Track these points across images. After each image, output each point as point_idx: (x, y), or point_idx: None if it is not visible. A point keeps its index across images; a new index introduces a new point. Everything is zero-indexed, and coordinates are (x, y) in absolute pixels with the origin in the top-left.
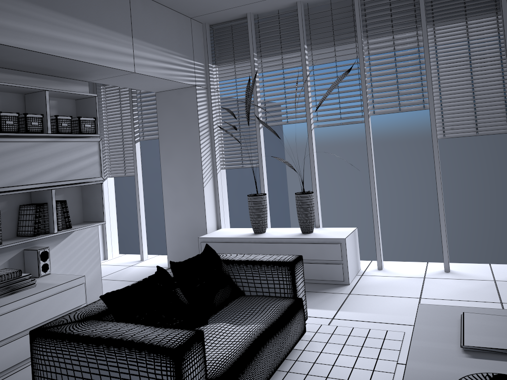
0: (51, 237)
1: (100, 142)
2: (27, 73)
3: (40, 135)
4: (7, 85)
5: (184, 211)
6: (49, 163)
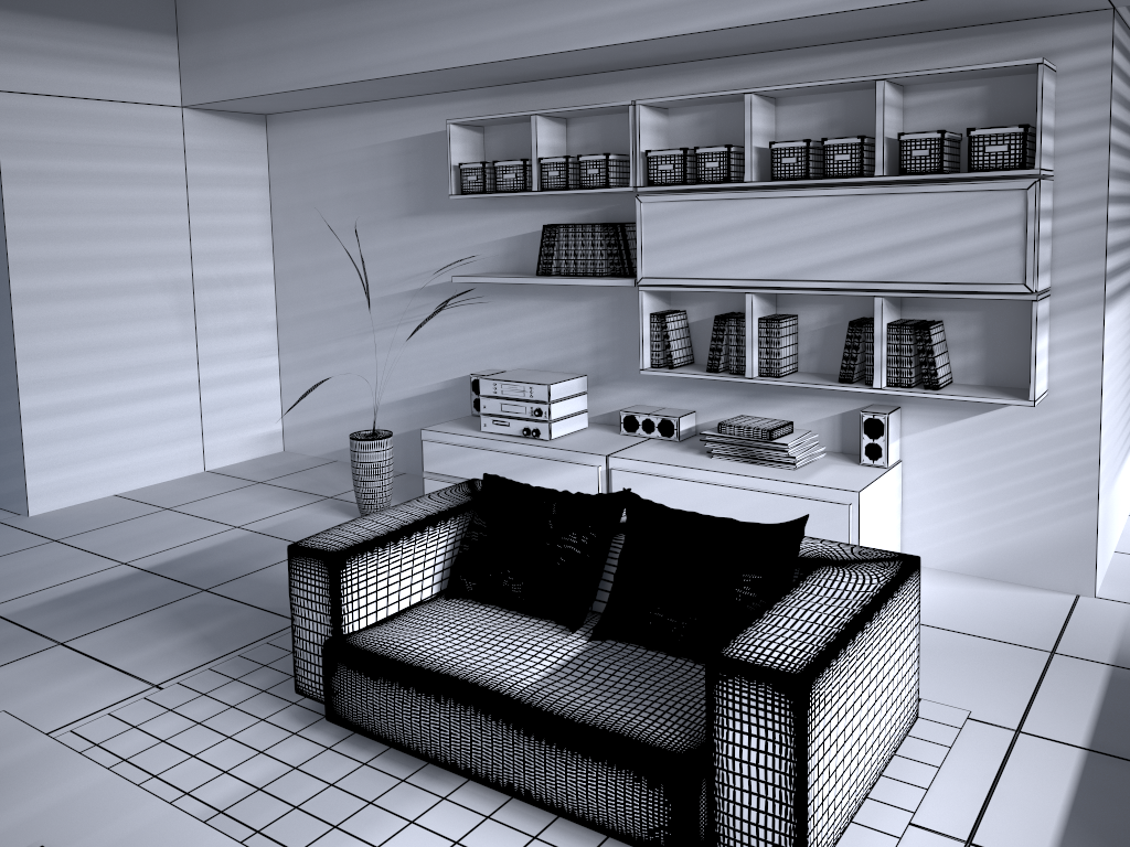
0: (943, 399)
1: (1030, 192)
2: (912, 37)
3: (854, 182)
4: (792, 89)
5: None
6: (865, 240)
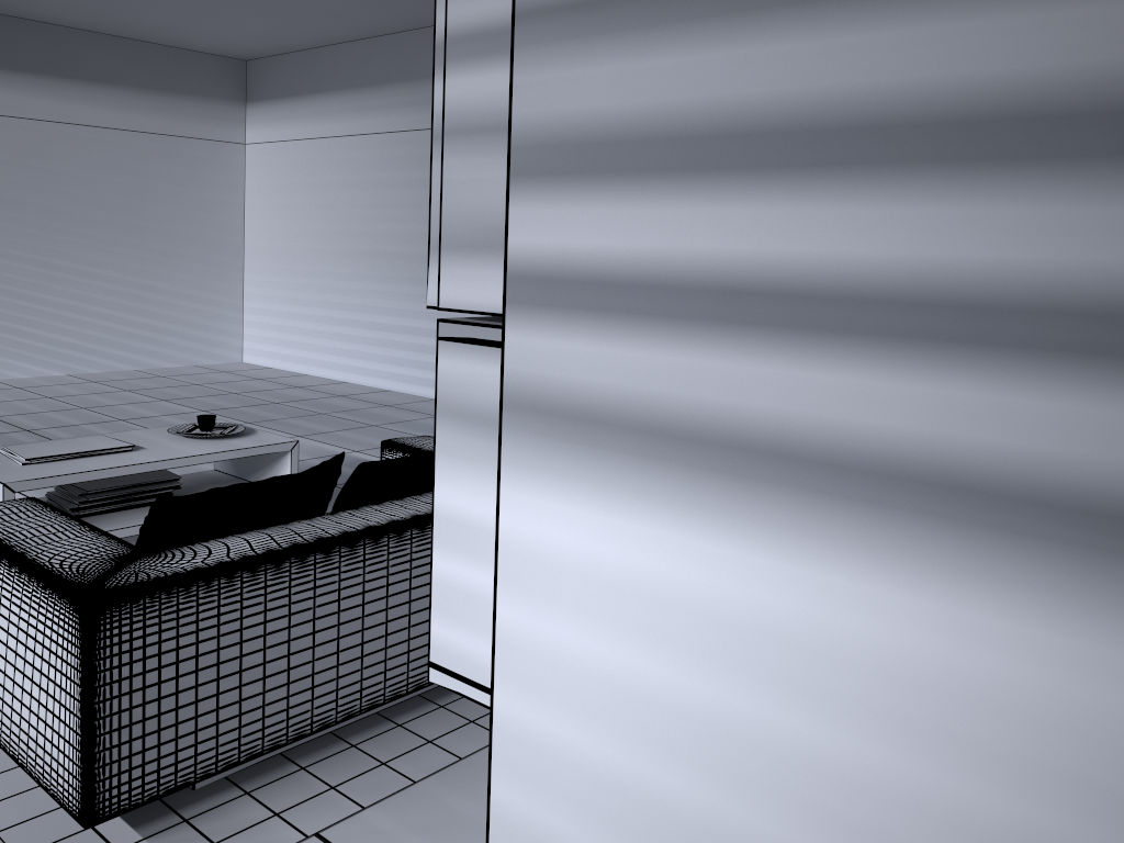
0: None
1: None
2: None
3: None
4: None
5: None
6: None
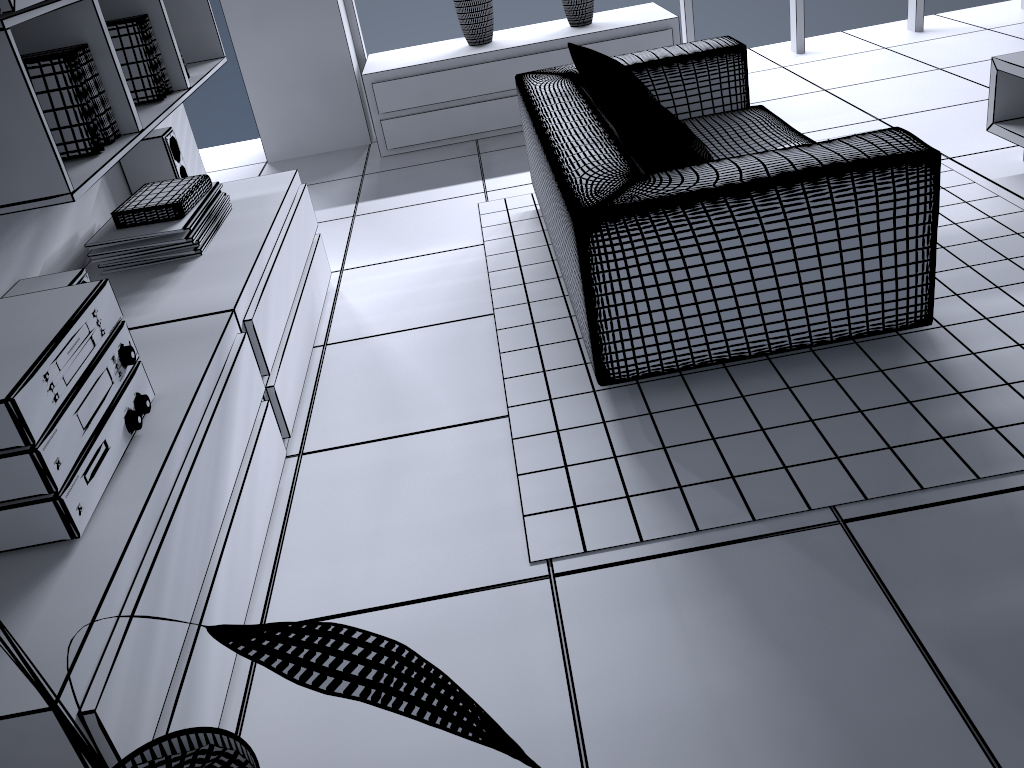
0: None
1: None
2: None
3: None
4: None
5: (288, 27)
6: None
